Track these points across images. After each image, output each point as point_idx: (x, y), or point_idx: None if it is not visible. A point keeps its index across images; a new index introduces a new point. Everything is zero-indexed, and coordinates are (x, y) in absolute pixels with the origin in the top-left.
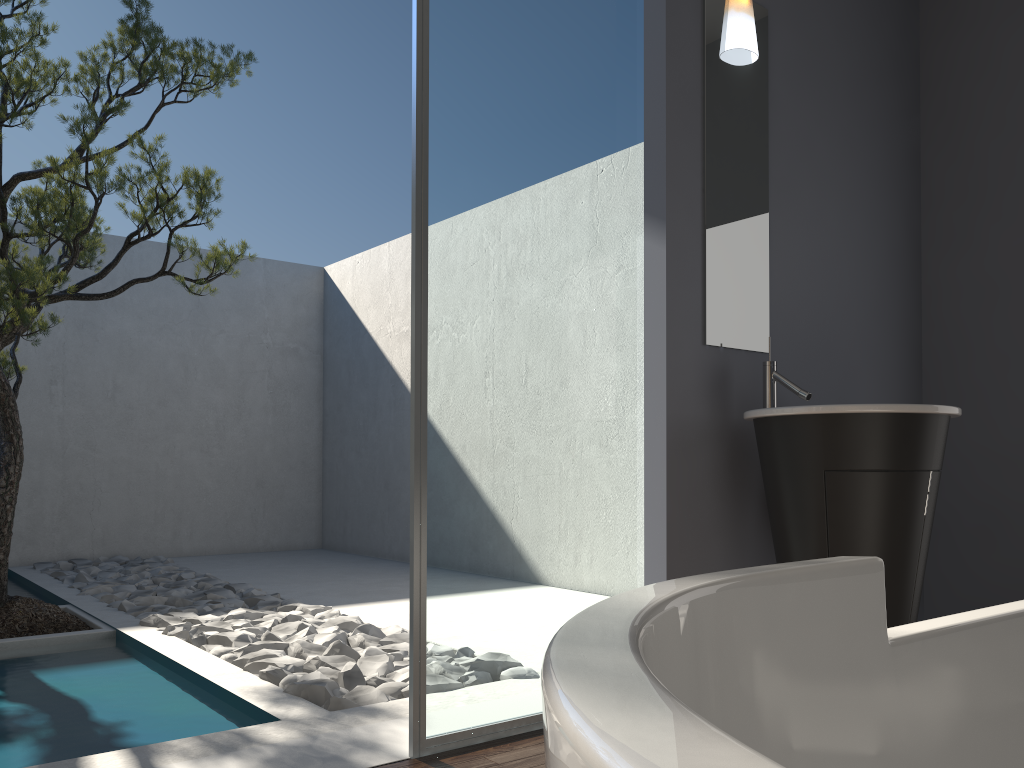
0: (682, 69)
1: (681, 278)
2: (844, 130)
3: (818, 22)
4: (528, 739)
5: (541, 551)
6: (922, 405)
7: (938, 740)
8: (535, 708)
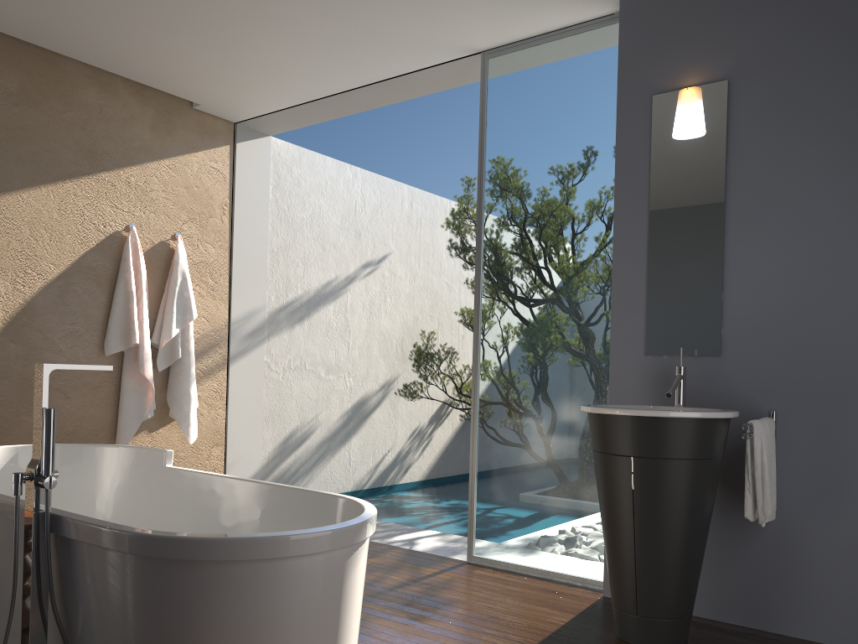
0: (630, 170)
1: (624, 312)
2: (855, 130)
3: (809, 48)
4: (512, 574)
5: (540, 478)
6: (602, 408)
7: (171, 489)
8: (534, 564)
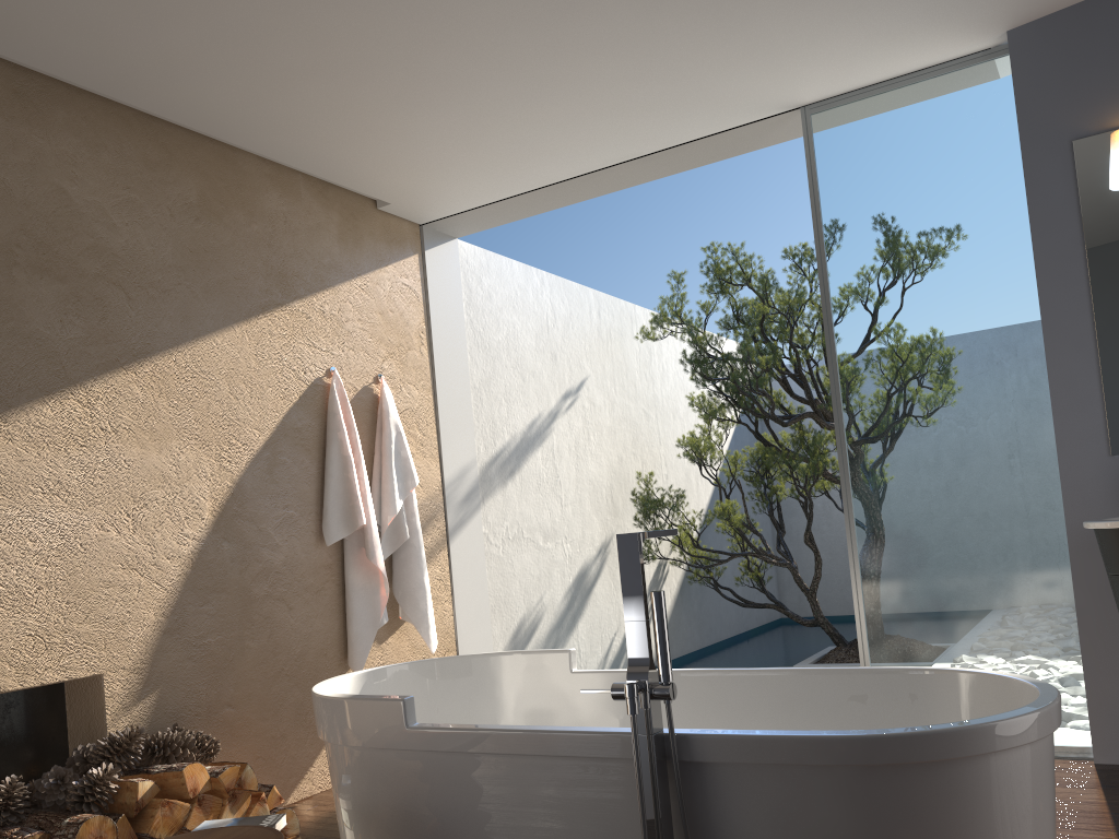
0: (1053, 233)
1: (1072, 406)
2: None
3: None
4: None
5: (965, 629)
6: None
7: (590, 700)
8: None
